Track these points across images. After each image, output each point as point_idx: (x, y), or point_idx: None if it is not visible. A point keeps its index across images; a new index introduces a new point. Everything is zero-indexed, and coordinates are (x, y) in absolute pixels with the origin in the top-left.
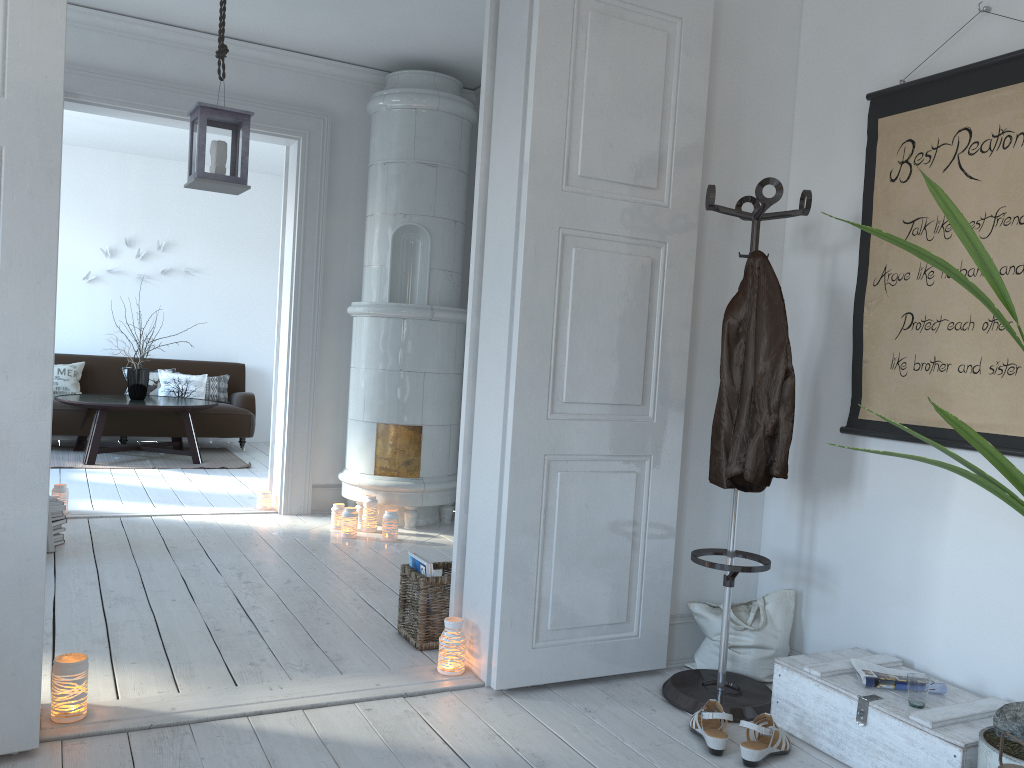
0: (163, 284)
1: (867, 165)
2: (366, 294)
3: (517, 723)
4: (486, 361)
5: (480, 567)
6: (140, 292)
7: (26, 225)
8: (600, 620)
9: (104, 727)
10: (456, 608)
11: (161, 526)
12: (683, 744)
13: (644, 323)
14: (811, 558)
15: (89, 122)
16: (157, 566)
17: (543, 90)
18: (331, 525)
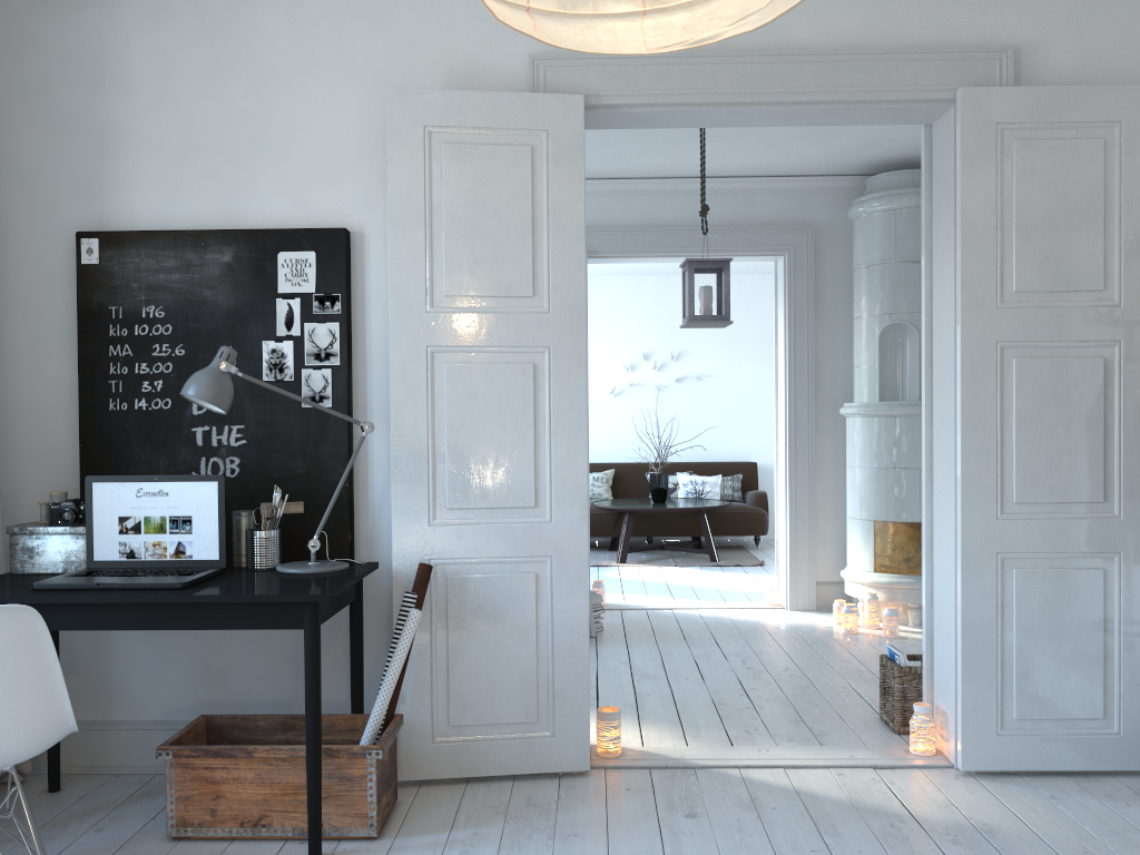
0: (677, 391)
1: None
2: (856, 394)
3: (976, 799)
4: (939, 467)
5: (944, 657)
6: (658, 401)
7: (566, 397)
8: (1072, 714)
9: (633, 763)
10: (928, 696)
11: (679, 618)
12: None
13: (1100, 422)
14: None
15: None
16: (675, 651)
17: (970, 222)
18: (833, 621)
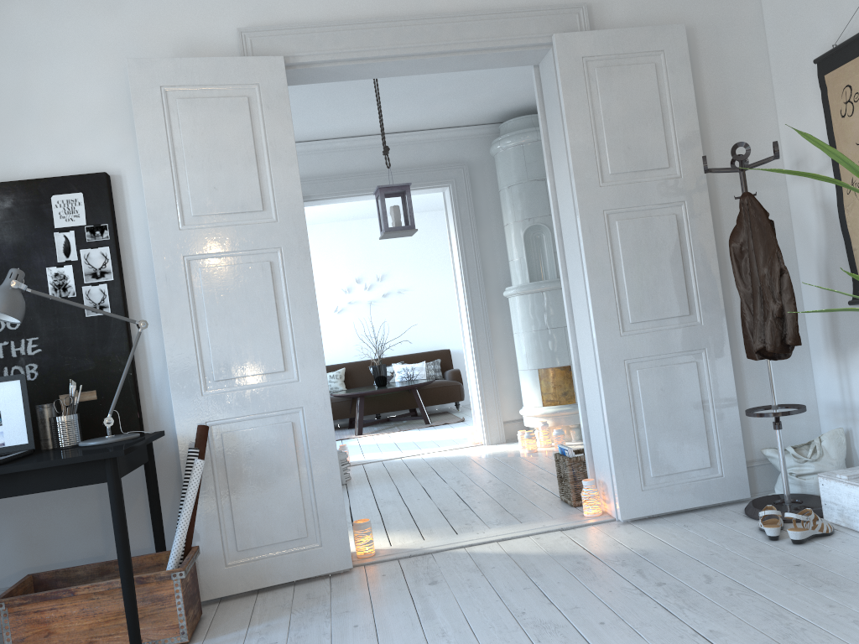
0: (385, 304)
1: (824, 109)
2: (513, 280)
3: (634, 536)
4: (576, 307)
5: (598, 442)
6: (371, 313)
7: (298, 284)
8: (690, 467)
9: (385, 558)
10: (591, 474)
11: (407, 462)
12: (750, 537)
13: (679, 259)
14: (852, 402)
15: (319, 207)
16: (407, 483)
17: (573, 127)
18: (519, 446)
